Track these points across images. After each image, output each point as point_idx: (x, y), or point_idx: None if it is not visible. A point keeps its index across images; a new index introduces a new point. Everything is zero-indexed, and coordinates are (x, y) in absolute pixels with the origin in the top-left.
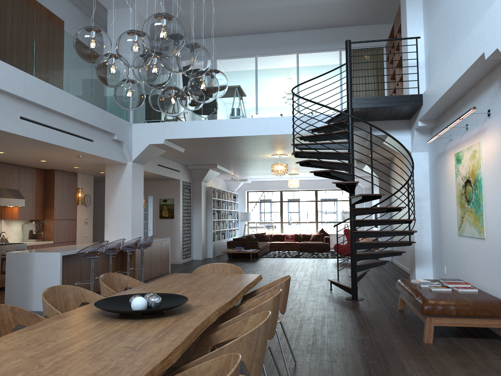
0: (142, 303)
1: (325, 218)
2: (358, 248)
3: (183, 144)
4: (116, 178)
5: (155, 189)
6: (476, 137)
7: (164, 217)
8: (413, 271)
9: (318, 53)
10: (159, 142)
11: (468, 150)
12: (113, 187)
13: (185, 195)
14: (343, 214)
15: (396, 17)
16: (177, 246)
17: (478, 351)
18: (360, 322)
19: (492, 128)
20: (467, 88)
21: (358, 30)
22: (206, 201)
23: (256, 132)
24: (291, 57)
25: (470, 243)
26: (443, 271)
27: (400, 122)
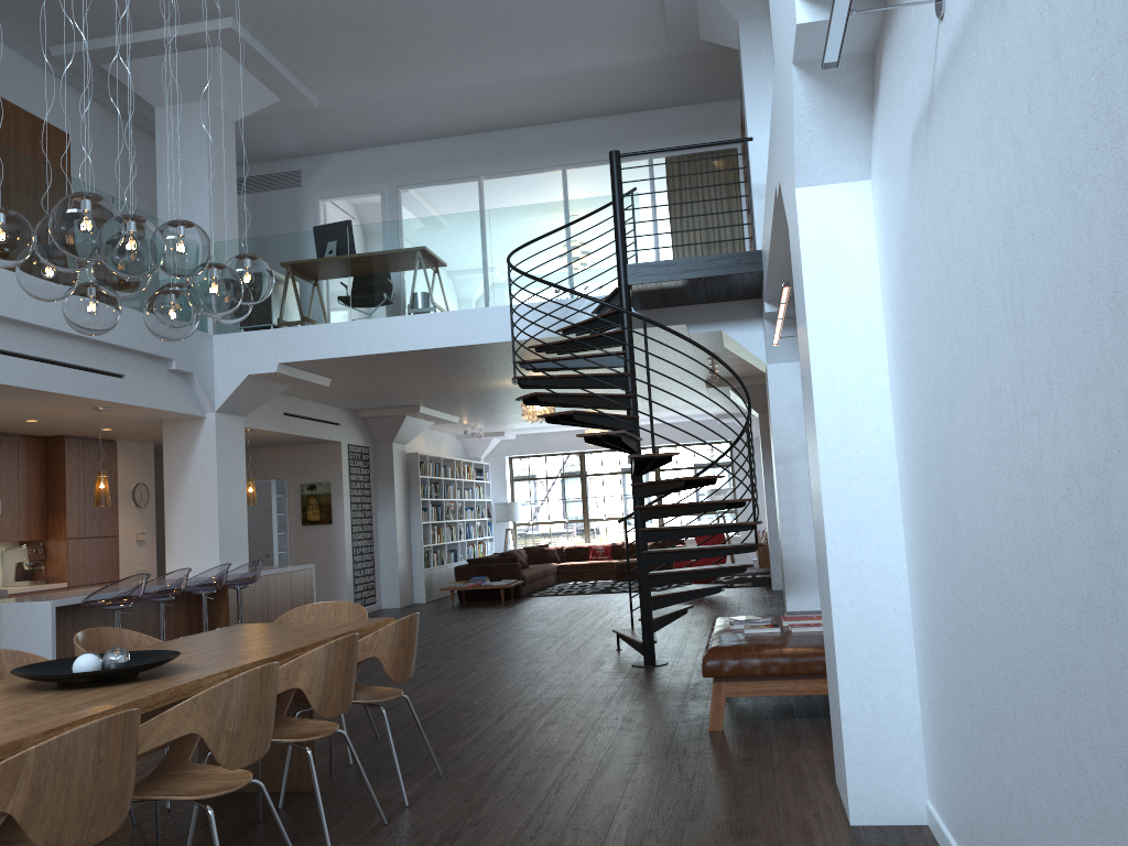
0: (90, 664)
1: None
2: (652, 563)
3: (323, 370)
4: (184, 448)
5: (292, 465)
6: None
7: (312, 521)
8: (785, 604)
9: (606, 165)
10: (267, 370)
11: None
12: (179, 465)
13: (356, 472)
14: (713, 496)
15: (741, 90)
16: (341, 581)
17: (793, 739)
18: (622, 703)
19: None
20: None
21: (684, 114)
22: (406, 484)
23: (460, 339)
24: (552, 177)
25: None
26: None
27: (742, 304)
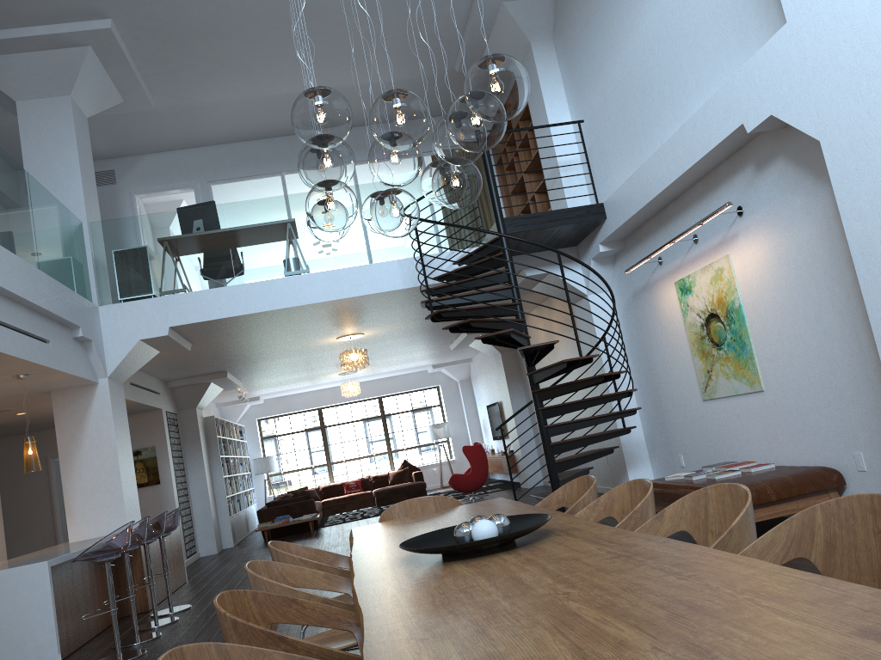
0: (495, 528)
1: (402, 442)
2: (557, 453)
3: (197, 333)
4: (78, 414)
5: None
6: (718, 250)
7: (140, 484)
8: (622, 479)
9: None
10: (159, 334)
11: (706, 270)
12: (73, 431)
13: (173, 436)
14: (435, 429)
15: None
16: None
17: None
18: None
19: (751, 231)
20: (692, 182)
21: None
22: (206, 445)
23: (339, 294)
24: None
25: (732, 405)
26: (678, 464)
27: (563, 251)
